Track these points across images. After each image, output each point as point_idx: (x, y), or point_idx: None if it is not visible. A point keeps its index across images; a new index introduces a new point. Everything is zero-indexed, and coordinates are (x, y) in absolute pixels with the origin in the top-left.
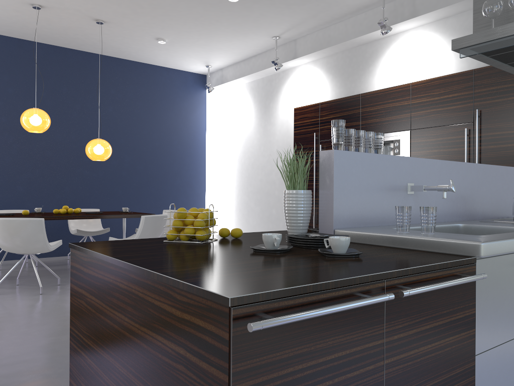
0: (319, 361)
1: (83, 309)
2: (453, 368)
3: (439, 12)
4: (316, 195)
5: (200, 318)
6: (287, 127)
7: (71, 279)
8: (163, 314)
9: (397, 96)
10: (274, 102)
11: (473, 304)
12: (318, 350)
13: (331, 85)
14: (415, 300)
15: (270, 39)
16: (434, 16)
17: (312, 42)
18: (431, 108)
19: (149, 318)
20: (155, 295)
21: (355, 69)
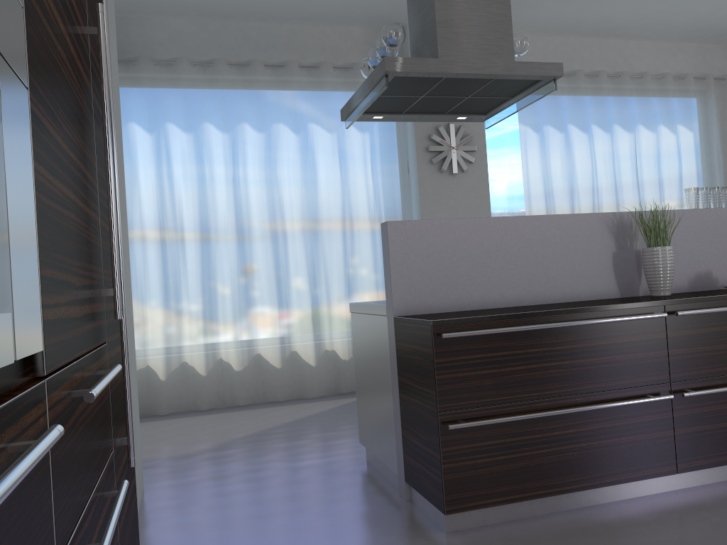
0: None
1: None
2: None
3: None
4: None
5: None
6: None
7: None
8: None
9: None
10: None
11: None
12: None
13: None
14: None
15: None
16: None
17: None
18: None
19: None
20: None
21: None
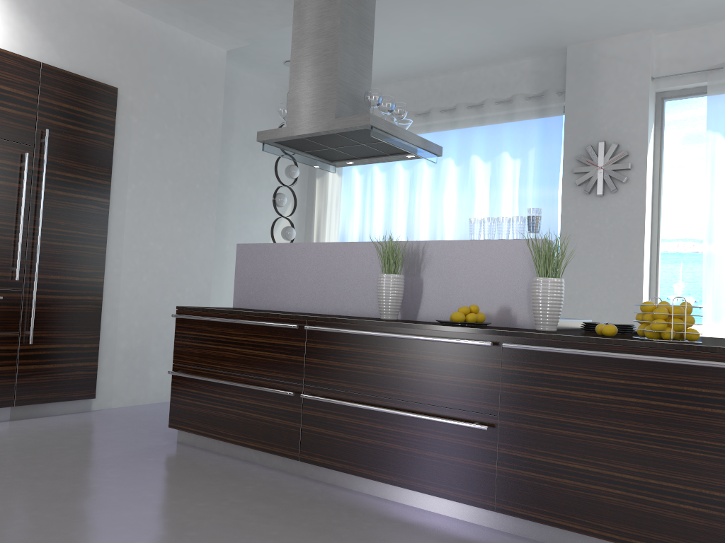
0: None
1: None
2: None
3: None
4: None
5: None
6: None
7: None
8: None
9: None
10: None
11: None
12: None
13: None
14: None
15: None
16: None
17: None
18: None
19: None
20: None
21: None
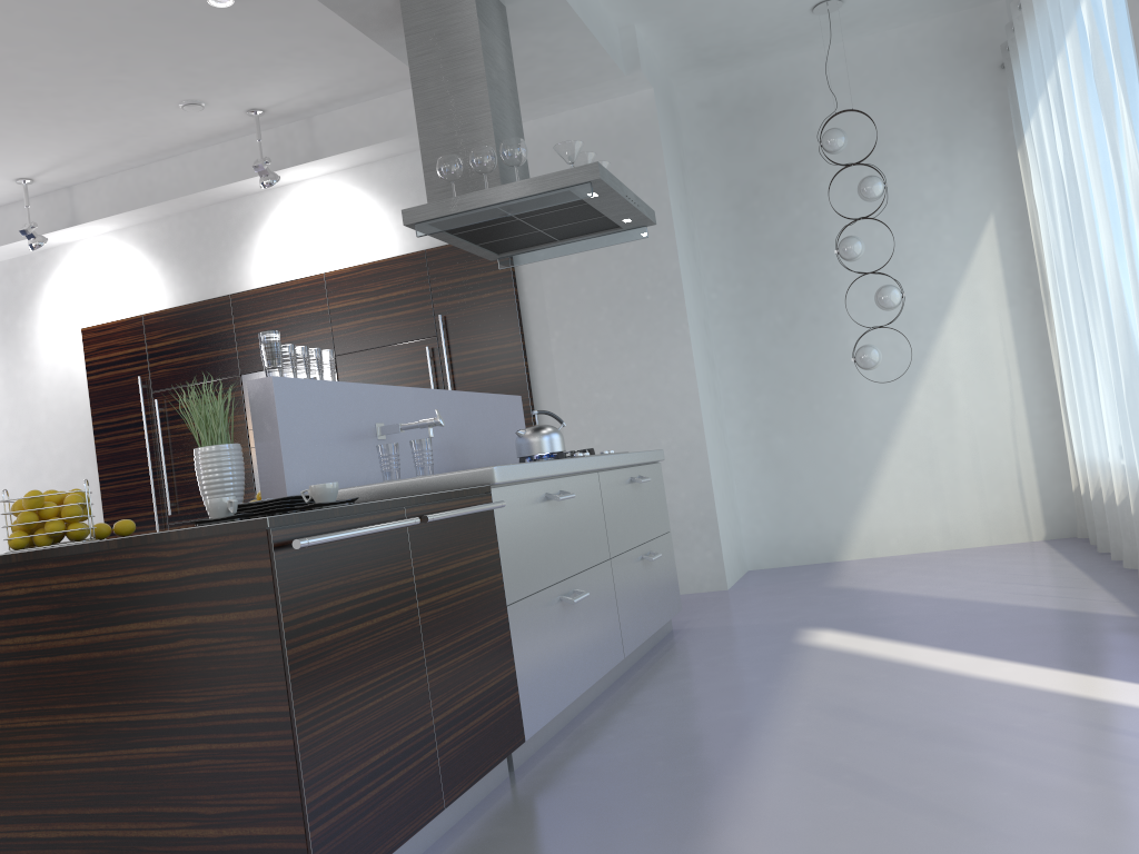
0: (356, 597)
1: None
2: (486, 618)
3: (358, 154)
4: (161, 504)
5: (216, 563)
6: (68, 370)
7: None
8: (137, 590)
9: (302, 297)
10: (27, 318)
11: (496, 542)
12: (354, 583)
13: (164, 279)
14: (437, 533)
15: (9, 183)
16: (350, 159)
17: (112, 194)
18: (366, 316)
19: (105, 610)
20: (116, 571)
21: (211, 247)
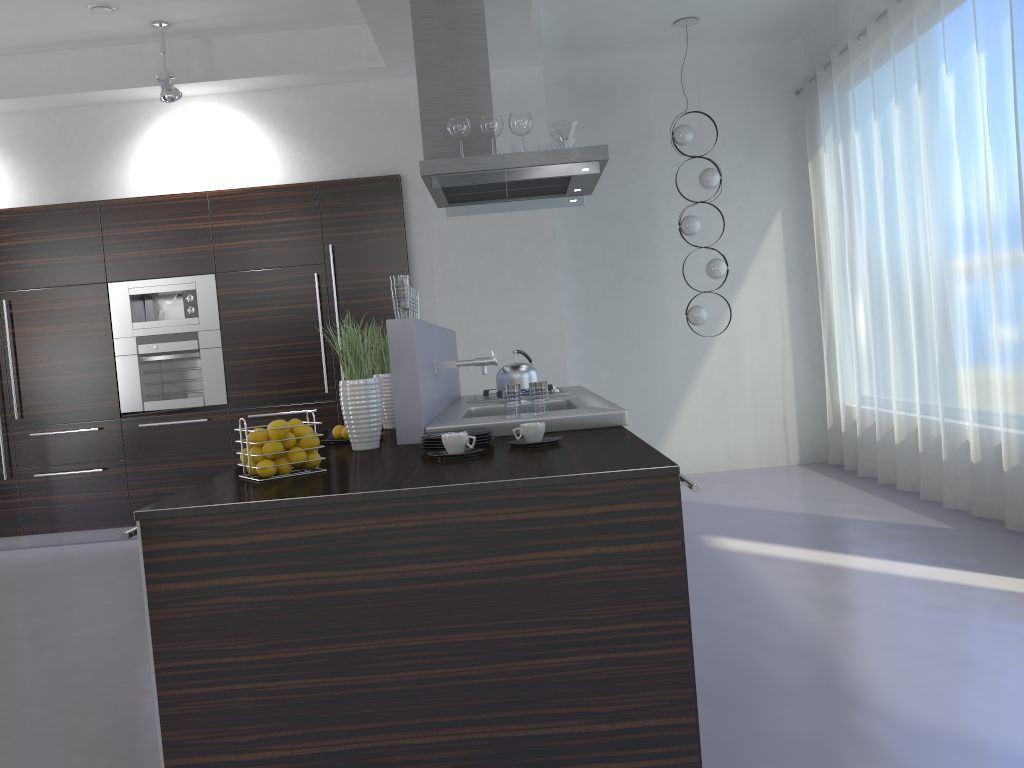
0: None
1: (233, 610)
2: None
3: (257, 82)
4: (4, 407)
5: (624, 502)
6: None
7: (154, 576)
8: (540, 524)
9: (182, 212)
10: None
11: None
12: None
13: (15, 176)
14: None
15: None
16: (245, 85)
17: None
18: (251, 237)
19: (503, 541)
20: (517, 507)
21: (75, 150)
